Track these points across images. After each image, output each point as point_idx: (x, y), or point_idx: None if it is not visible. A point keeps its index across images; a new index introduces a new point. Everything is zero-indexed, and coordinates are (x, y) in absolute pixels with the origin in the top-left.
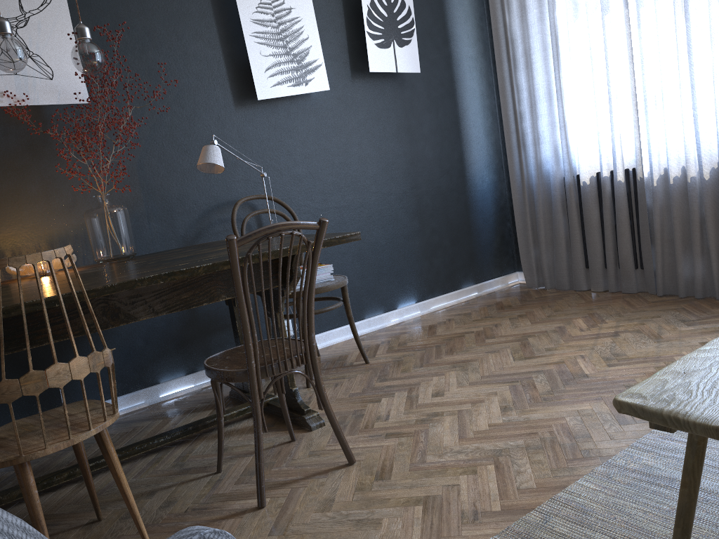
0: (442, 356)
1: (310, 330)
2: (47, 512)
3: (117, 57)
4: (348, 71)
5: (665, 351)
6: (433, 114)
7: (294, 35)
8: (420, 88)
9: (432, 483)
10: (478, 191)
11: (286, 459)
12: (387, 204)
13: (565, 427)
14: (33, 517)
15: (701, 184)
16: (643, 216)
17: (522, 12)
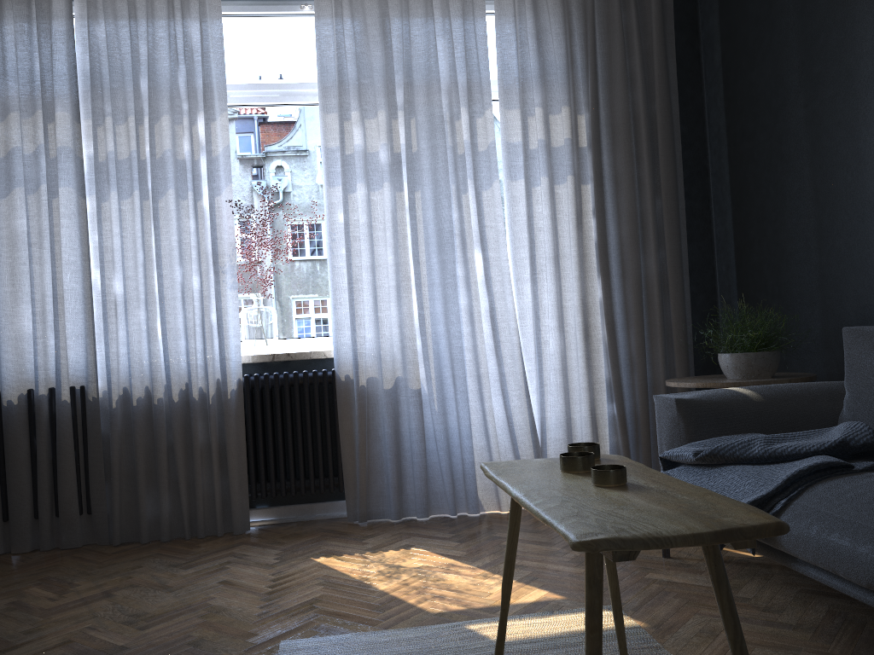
0: None
1: None
2: None
3: None
4: None
5: (192, 598)
6: None
7: None
8: None
9: None
10: None
11: None
12: None
13: None
14: None
15: (170, 407)
16: (96, 445)
17: None
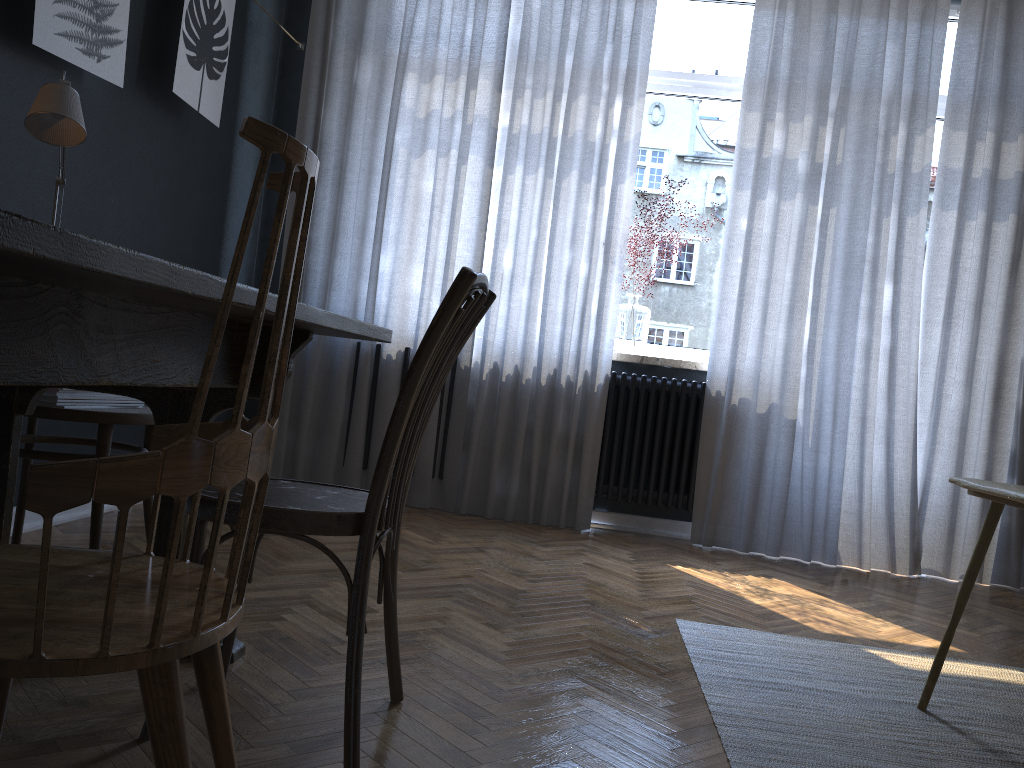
0: (281, 562)
1: (413, 464)
2: None
3: None
4: (134, 74)
5: (565, 570)
6: (205, 195)
7: None
8: (201, 149)
9: (556, 712)
10: None
11: (262, 705)
12: None
13: (597, 643)
14: None
15: (536, 389)
16: (460, 413)
17: (349, 114)
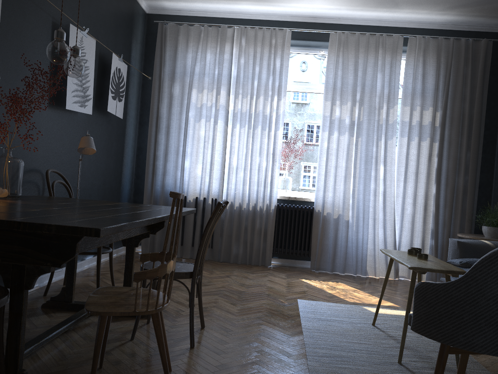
0: None
1: (205, 255)
2: (43, 373)
3: (4, 50)
4: (93, 105)
5: (259, 283)
6: (117, 143)
7: (85, 76)
8: (115, 126)
9: (252, 329)
10: (123, 193)
11: None
12: (93, 191)
13: (268, 308)
14: (162, 343)
15: (248, 212)
16: (218, 222)
17: (170, 106)
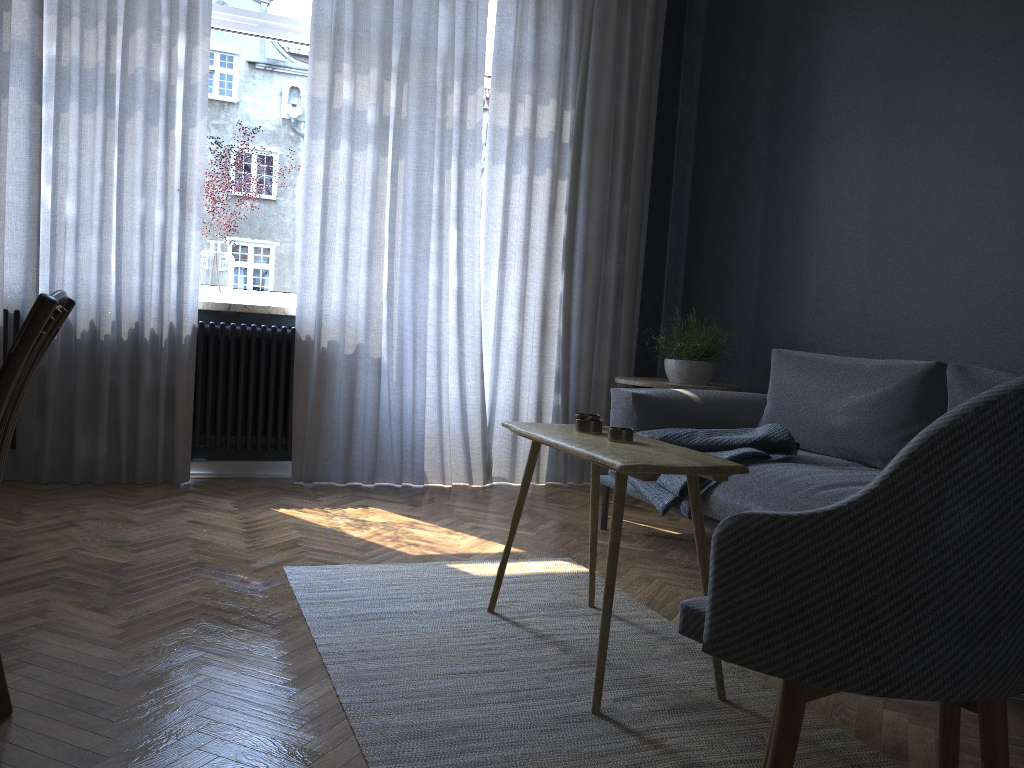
0: None
1: None
2: None
3: None
4: None
5: (169, 532)
6: None
7: None
8: None
9: (177, 687)
10: None
11: None
12: None
13: (210, 607)
14: None
15: (117, 345)
16: None
17: None
